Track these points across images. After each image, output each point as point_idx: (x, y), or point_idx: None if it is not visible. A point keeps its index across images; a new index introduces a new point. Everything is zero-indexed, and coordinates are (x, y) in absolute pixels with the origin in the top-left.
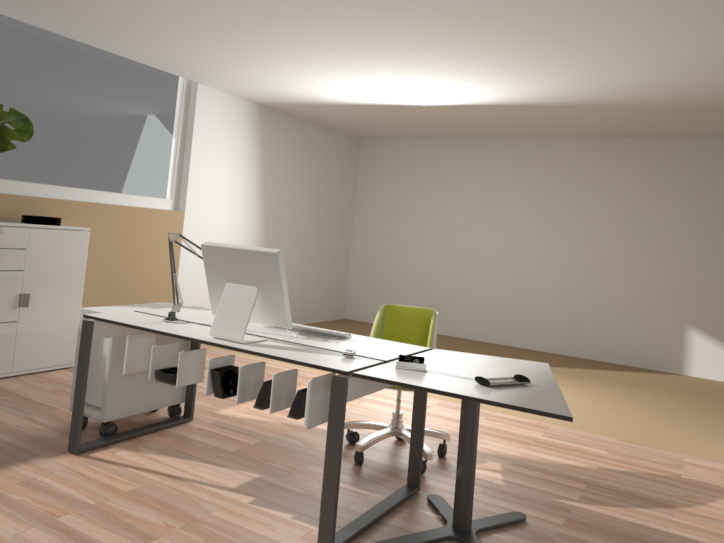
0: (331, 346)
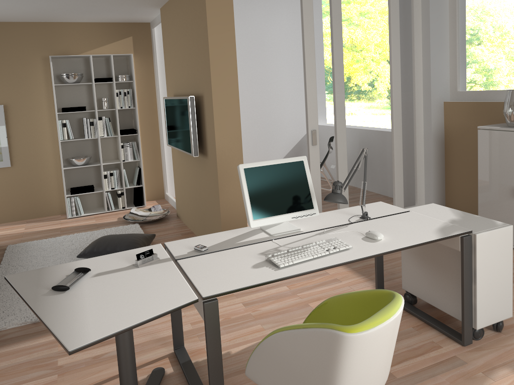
0: (237, 252)
